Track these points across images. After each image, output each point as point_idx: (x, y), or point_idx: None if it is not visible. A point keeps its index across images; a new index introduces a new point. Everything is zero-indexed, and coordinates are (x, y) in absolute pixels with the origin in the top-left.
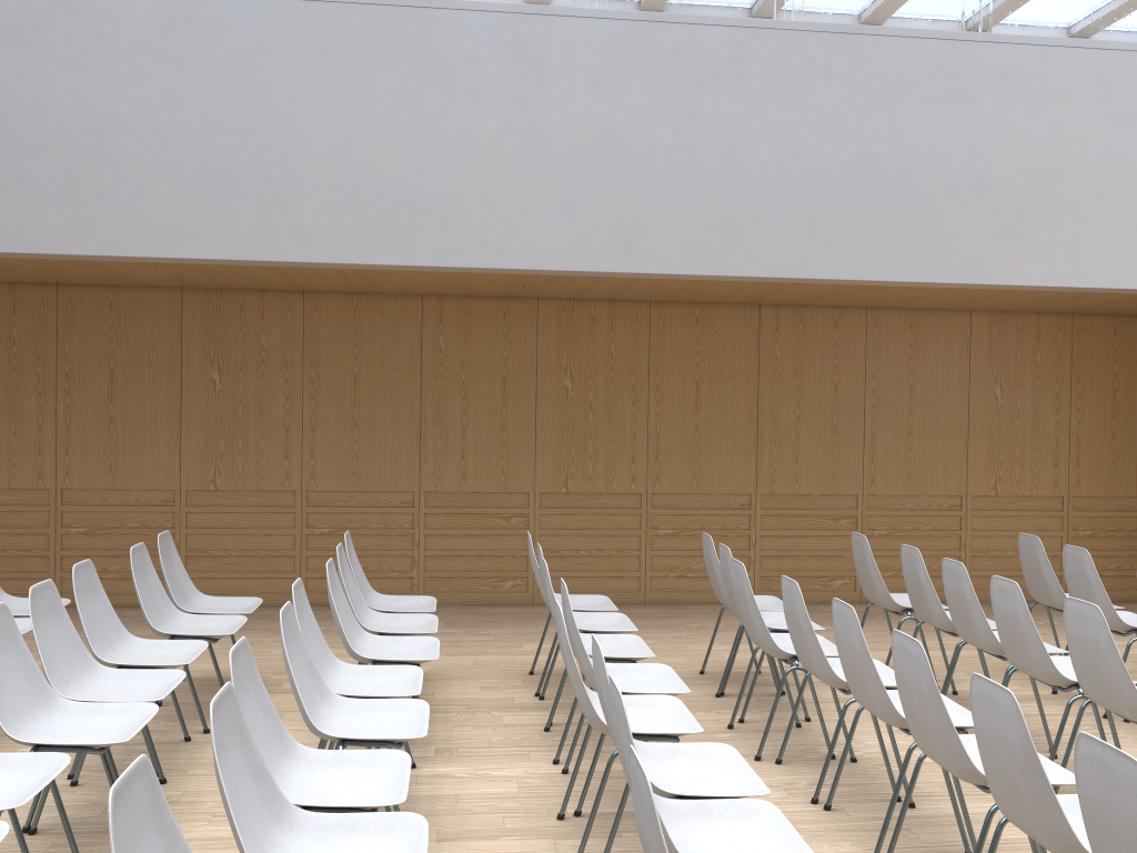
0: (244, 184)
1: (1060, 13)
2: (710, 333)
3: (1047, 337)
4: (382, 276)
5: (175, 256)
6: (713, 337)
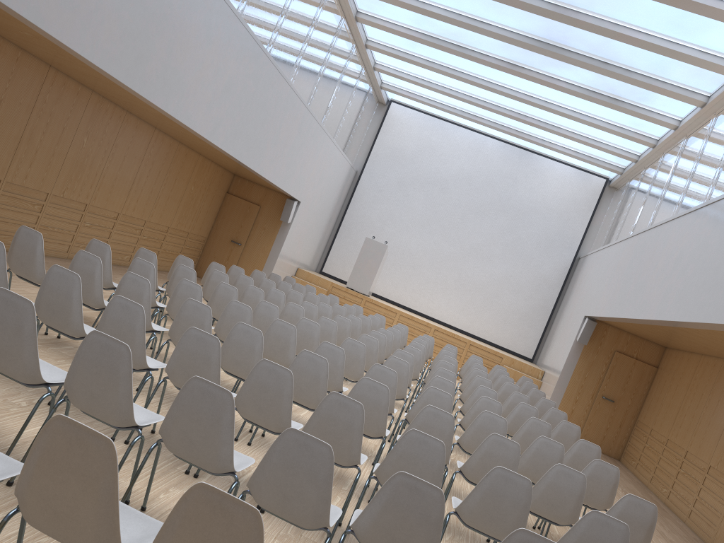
0: (138, 42)
1: (302, 87)
2: (138, 135)
3: (210, 171)
4: (109, 85)
5: (100, 67)
6: (138, 137)
